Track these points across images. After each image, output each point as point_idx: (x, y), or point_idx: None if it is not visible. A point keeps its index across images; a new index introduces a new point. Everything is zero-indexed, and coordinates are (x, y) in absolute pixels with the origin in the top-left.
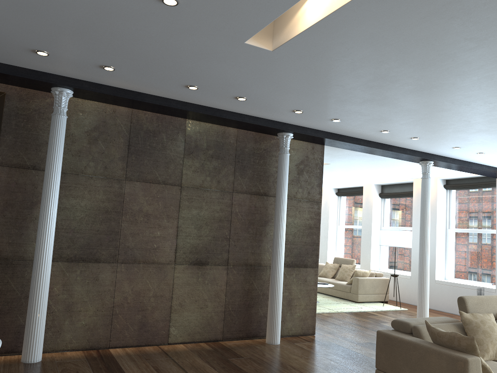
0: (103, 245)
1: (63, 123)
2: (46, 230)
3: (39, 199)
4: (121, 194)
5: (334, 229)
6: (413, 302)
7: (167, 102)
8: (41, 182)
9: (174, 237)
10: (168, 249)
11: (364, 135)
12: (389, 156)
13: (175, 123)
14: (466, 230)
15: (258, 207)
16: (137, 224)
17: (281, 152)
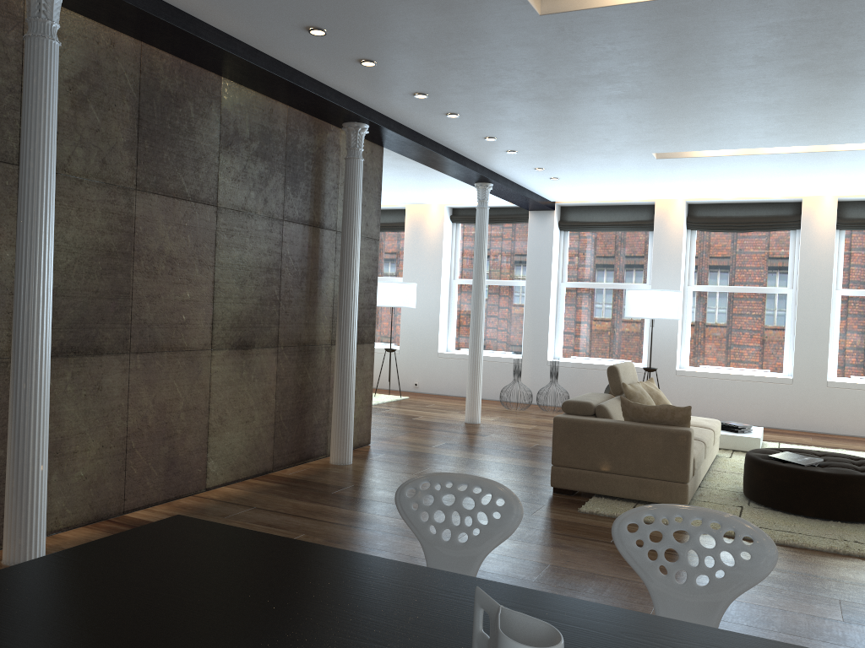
0: (107, 321)
1: (57, 59)
2: (43, 294)
3: None
4: (130, 219)
5: None
6: (403, 387)
7: (231, 45)
8: None
9: (209, 300)
10: (202, 324)
11: (452, 140)
12: (449, 173)
13: (206, 84)
14: None
15: (312, 246)
16: (156, 278)
17: (353, 156)
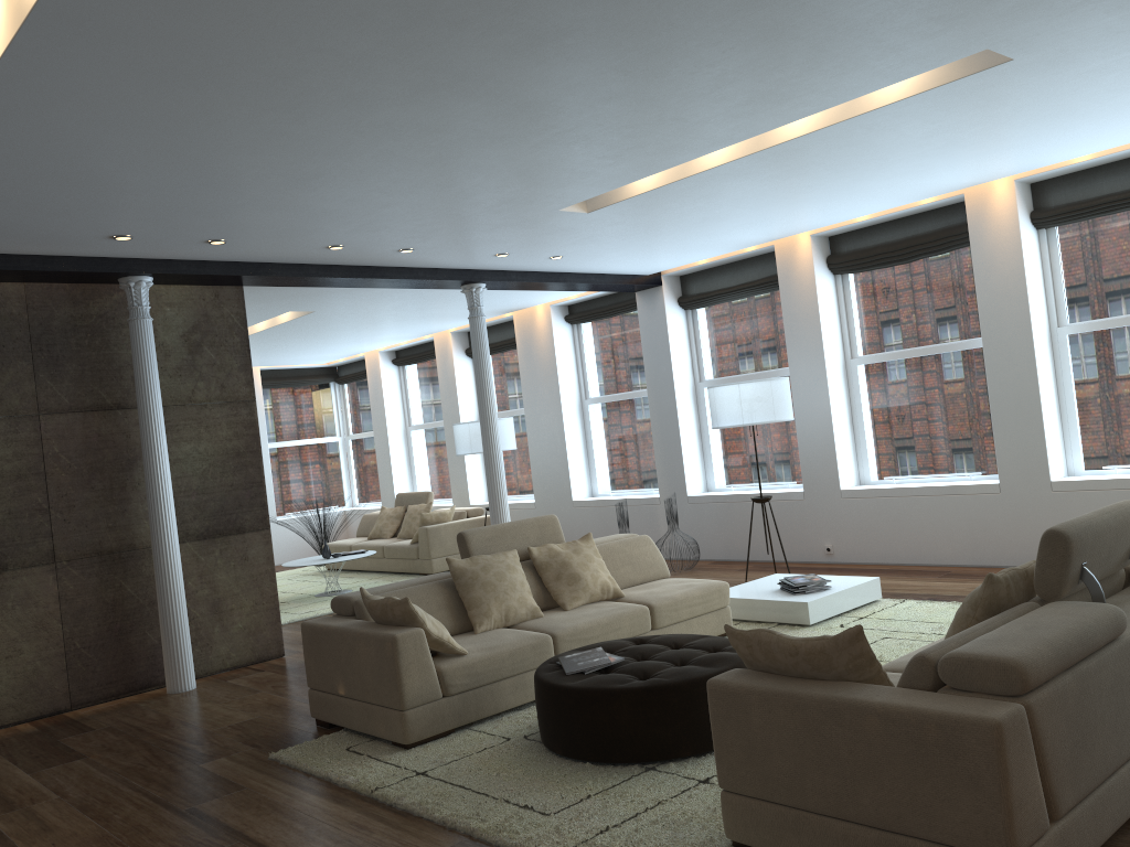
0: None
1: None
2: None
3: None
4: None
5: (401, 436)
6: None
7: None
8: None
9: None
10: None
11: (307, 258)
12: (394, 286)
13: None
14: (612, 397)
15: (107, 434)
16: None
17: (132, 318)
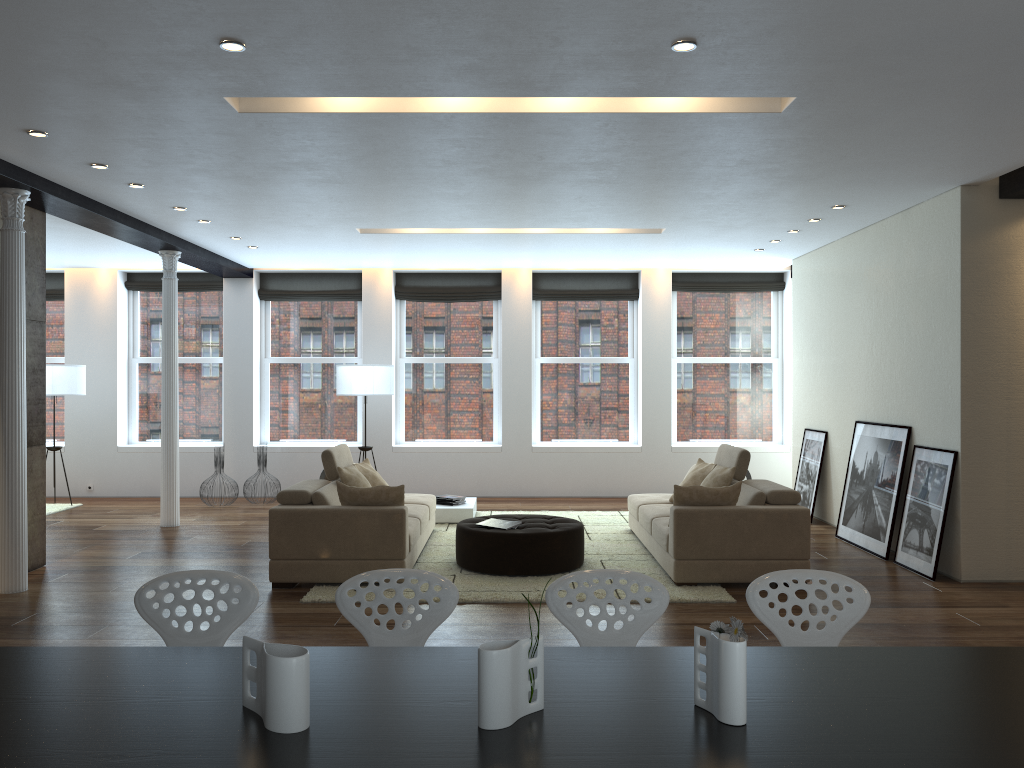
0: None
1: None
2: None
3: None
4: None
5: None
6: (73, 493)
7: None
8: None
9: None
10: None
11: (133, 207)
12: (128, 240)
13: None
14: None
15: None
16: None
17: (12, 228)
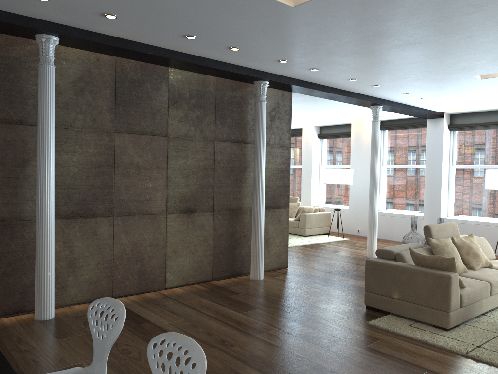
0: (99, 200)
1: (52, 73)
2: (47, 189)
3: (30, 156)
4: (111, 148)
5: None
6: (351, 232)
7: (156, 51)
8: (30, 138)
9: (164, 187)
10: (160, 200)
11: (331, 83)
12: (346, 102)
13: (158, 72)
14: (398, 166)
15: (237, 154)
16: (129, 177)
17: (258, 100)
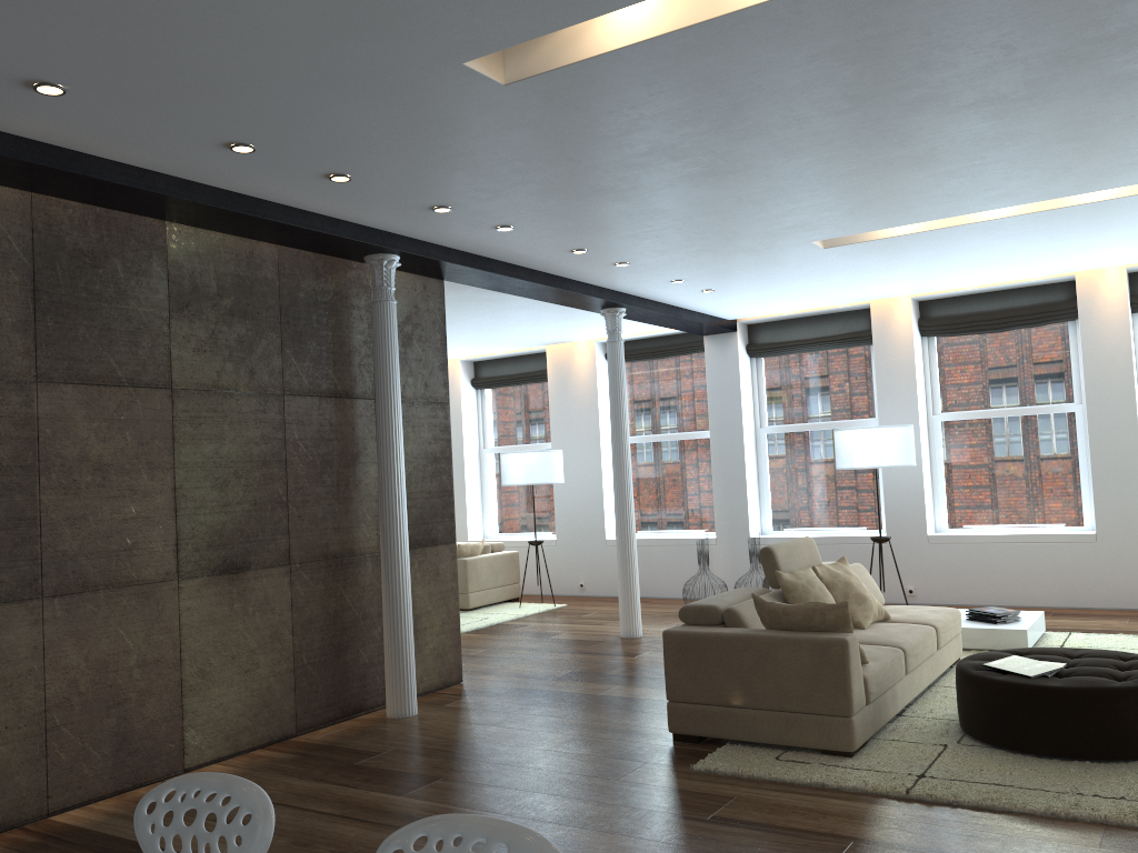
0: (1, 559)
1: None
2: None
3: None
4: (30, 421)
5: None
6: (566, 591)
7: (145, 180)
8: None
9: (170, 514)
10: (160, 546)
11: (531, 259)
12: (555, 301)
13: (141, 232)
14: (653, 437)
15: (337, 424)
16: (79, 493)
17: (380, 299)
